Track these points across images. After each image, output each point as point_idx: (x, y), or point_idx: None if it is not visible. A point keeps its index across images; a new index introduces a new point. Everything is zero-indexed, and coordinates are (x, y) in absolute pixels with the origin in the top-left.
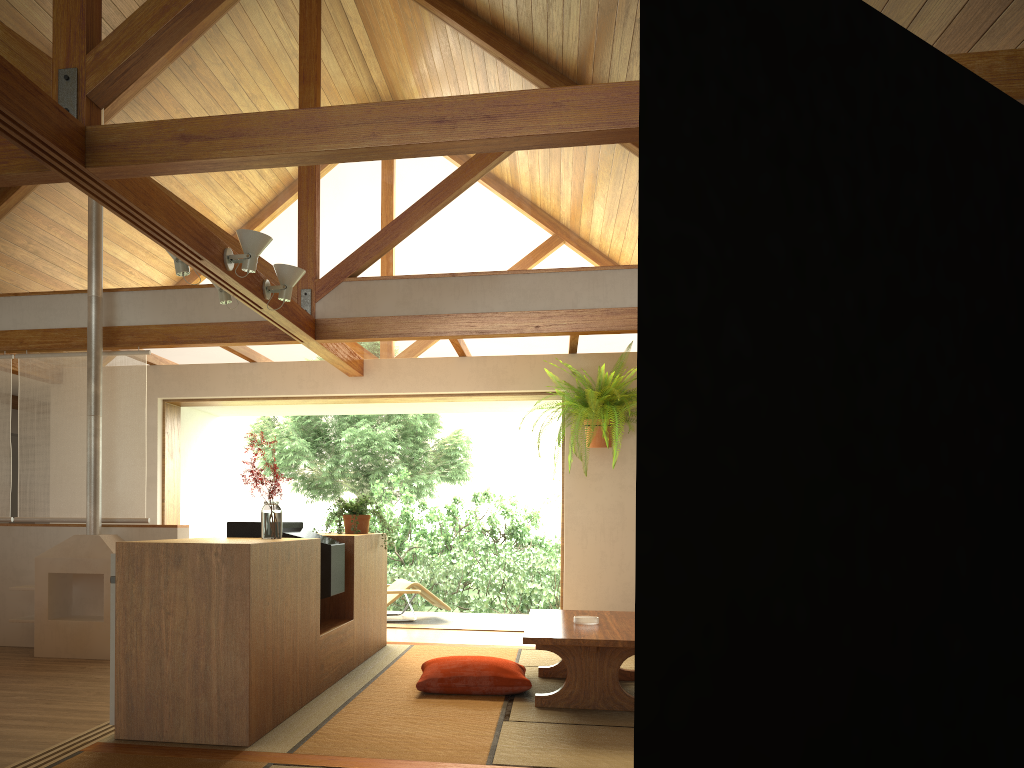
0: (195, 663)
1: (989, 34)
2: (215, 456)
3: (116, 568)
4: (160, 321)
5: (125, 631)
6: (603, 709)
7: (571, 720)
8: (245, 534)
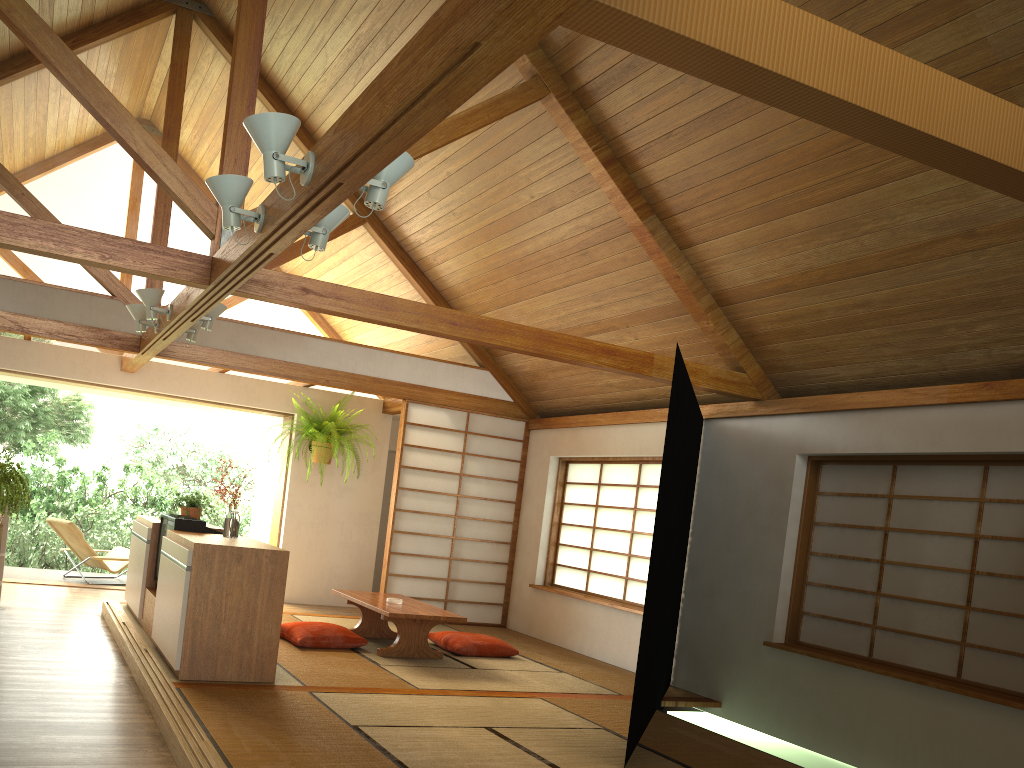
0: (244, 628)
1: (654, 323)
2: None
3: (193, 561)
4: (7, 308)
5: (195, 605)
6: (417, 657)
7: (413, 664)
8: (189, 529)
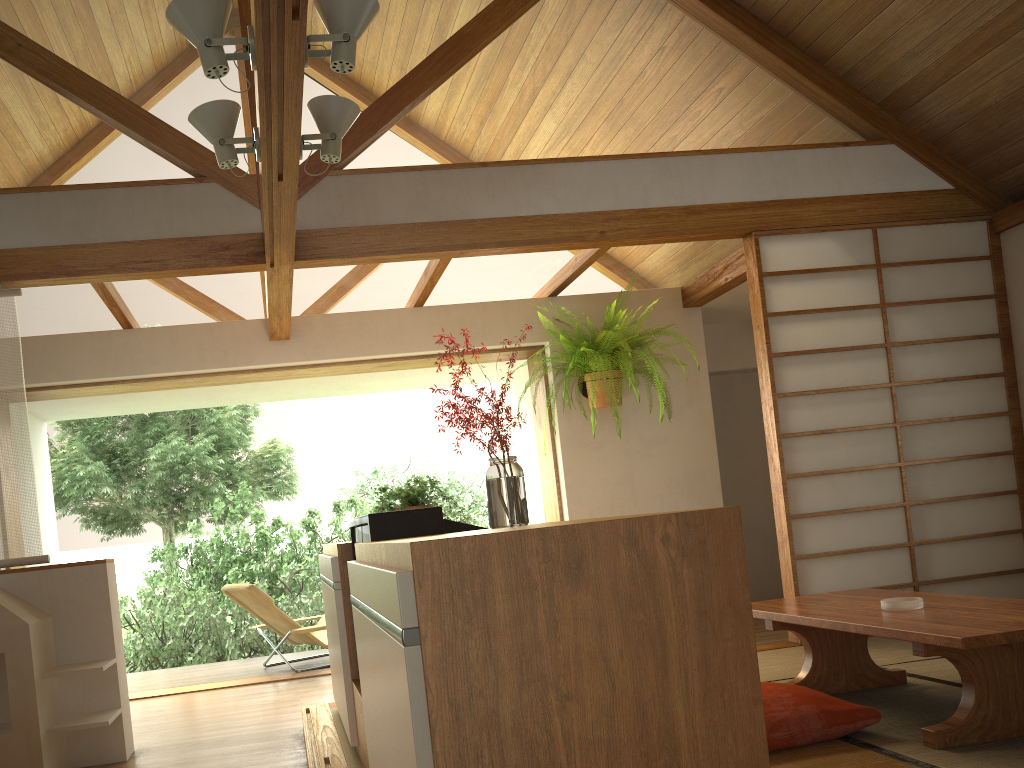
0: None
1: None
2: (48, 475)
3: (420, 607)
4: (35, 242)
5: (461, 761)
6: None
7: None
8: (406, 532)
